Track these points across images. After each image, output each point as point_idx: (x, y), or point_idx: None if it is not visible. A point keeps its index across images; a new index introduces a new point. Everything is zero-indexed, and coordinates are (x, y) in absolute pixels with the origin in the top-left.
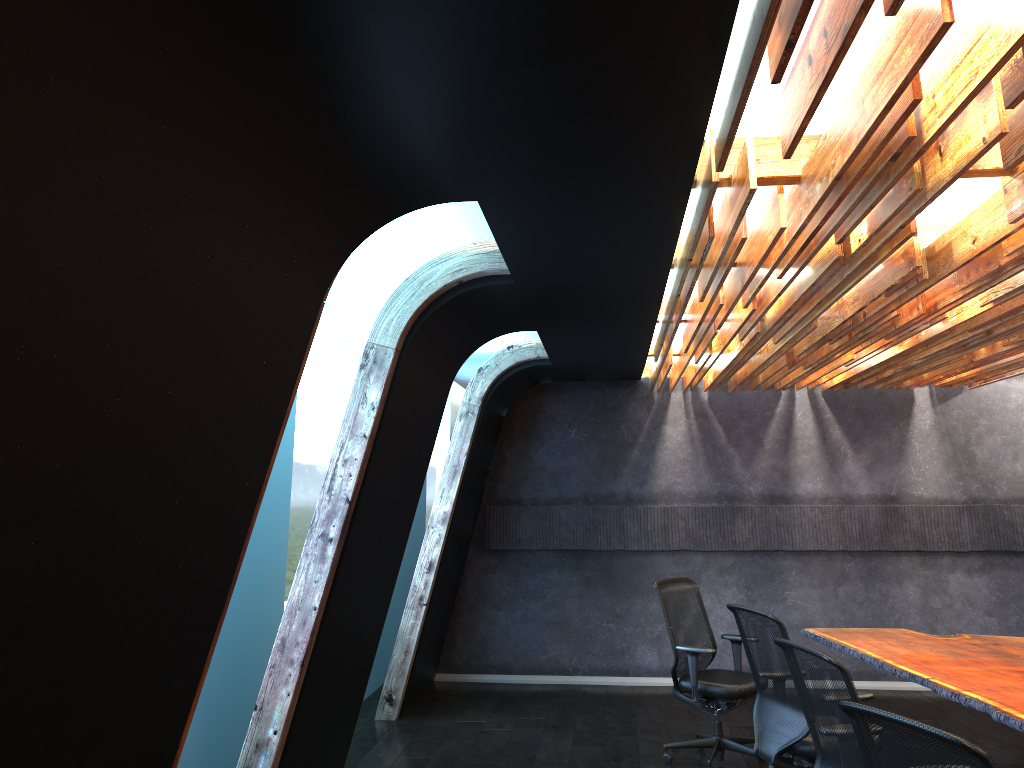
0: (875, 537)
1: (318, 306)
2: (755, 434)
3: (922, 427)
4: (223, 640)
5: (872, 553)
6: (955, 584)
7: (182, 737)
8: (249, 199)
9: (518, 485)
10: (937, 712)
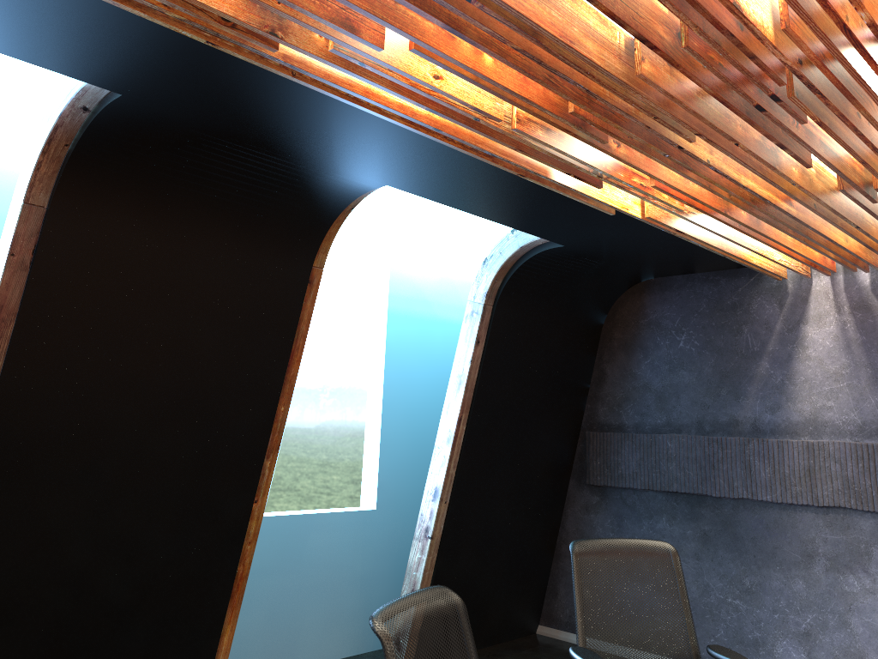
0: None
1: None
2: None
3: None
4: None
5: None
6: None
7: None
8: None
9: (619, 407)
10: None
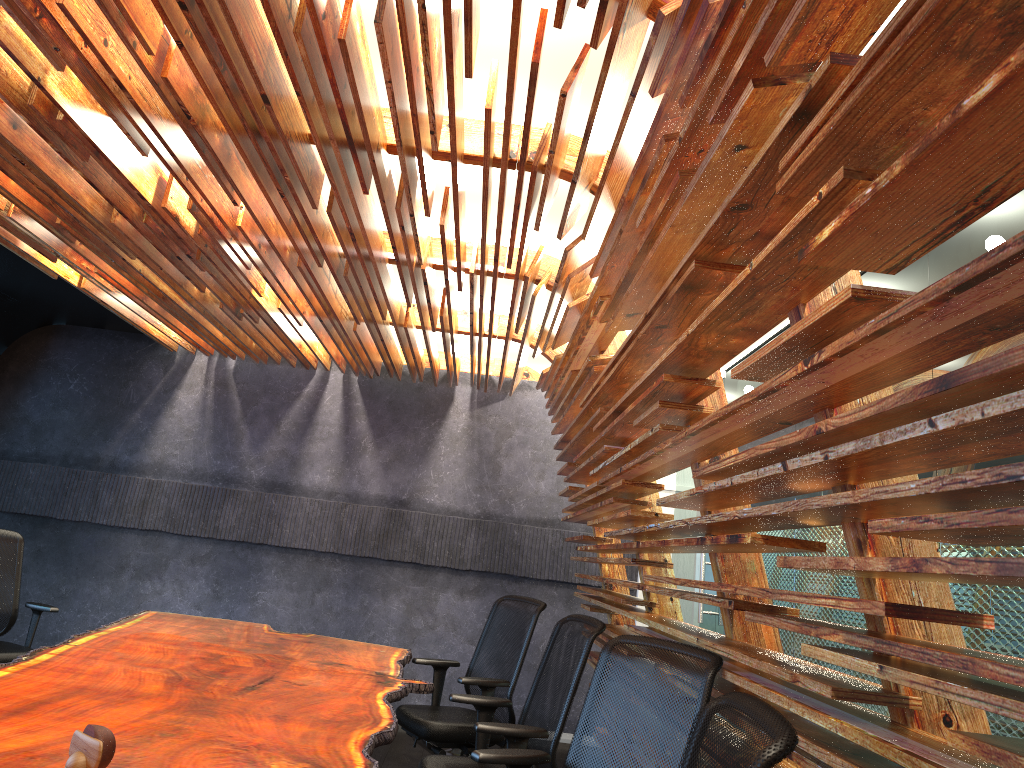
0: (372, 542)
1: None
2: (274, 413)
3: (454, 430)
4: None
5: (364, 560)
6: (444, 604)
7: None
8: None
9: None
10: None
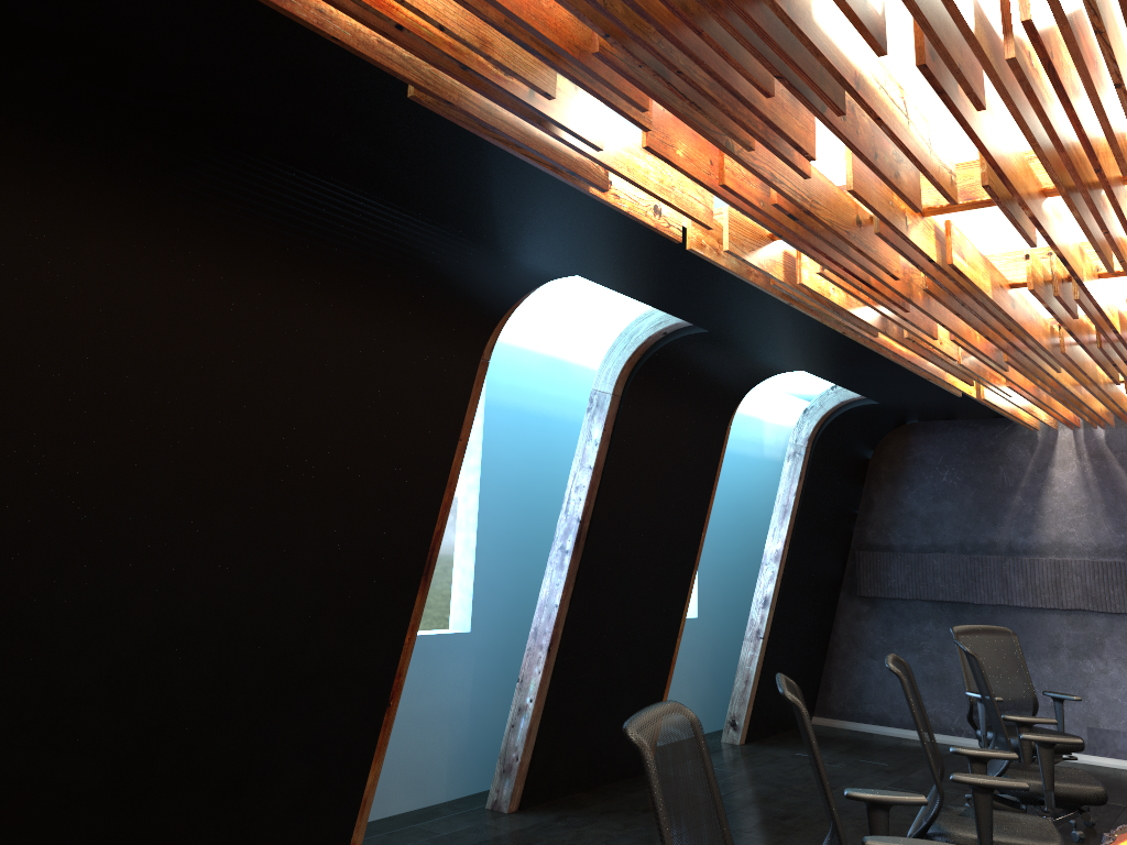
0: None
1: (476, 365)
2: None
3: None
4: (526, 634)
5: None
6: None
7: (403, 668)
8: (365, 301)
9: (887, 530)
10: None
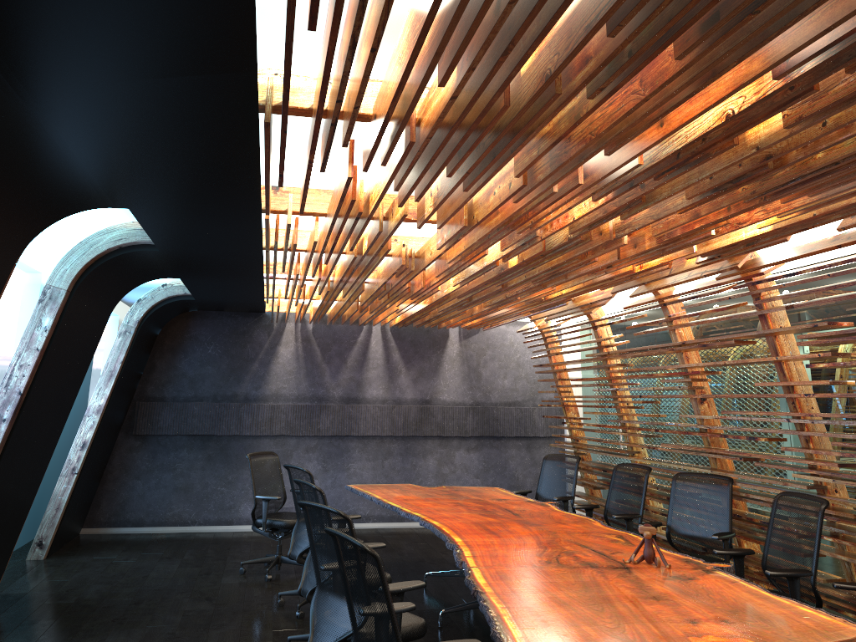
0: (413, 427)
1: (11, 267)
2: (342, 355)
3: (451, 354)
4: None
5: (409, 437)
6: (459, 458)
7: None
8: None
9: (163, 386)
10: (431, 538)
